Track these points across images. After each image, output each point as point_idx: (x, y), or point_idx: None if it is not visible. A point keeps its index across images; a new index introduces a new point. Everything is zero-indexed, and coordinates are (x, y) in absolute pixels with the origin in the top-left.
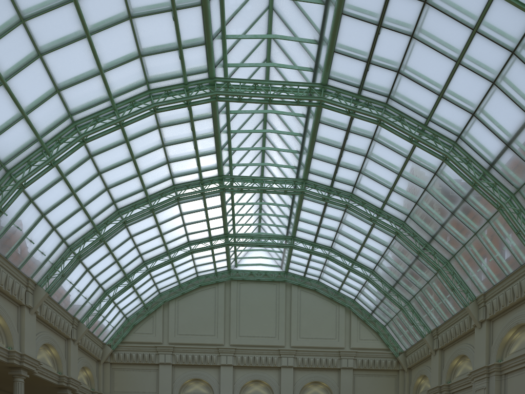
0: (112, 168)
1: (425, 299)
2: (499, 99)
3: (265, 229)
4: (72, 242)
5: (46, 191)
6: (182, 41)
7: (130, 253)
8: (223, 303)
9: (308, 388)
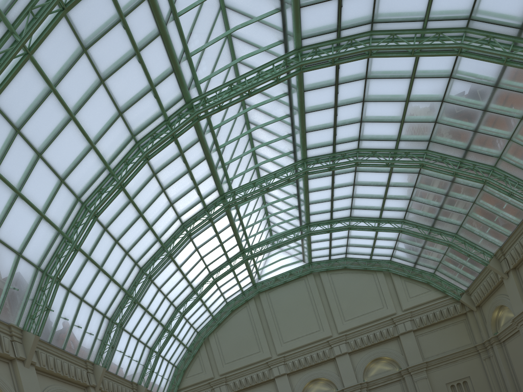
0: (126, 231)
1: (476, 223)
2: None
3: (277, 230)
4: (112, 314)
5: (78, 276)
6: (153, 79)
7: (163, 305)
8: (258, 318)
9: (370, 368)
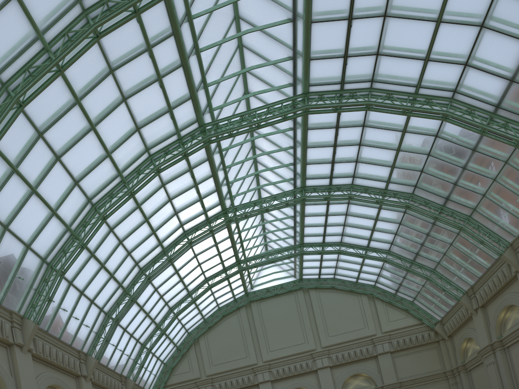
0: (130, 233)
1: (452, 262)
2: (491, 39)
3: (272, 245)
4: (109, 309)
5: (81, 271)
6: (171, 103)
7: (158, 304)
8: (248, 326)
9: (349, 383)
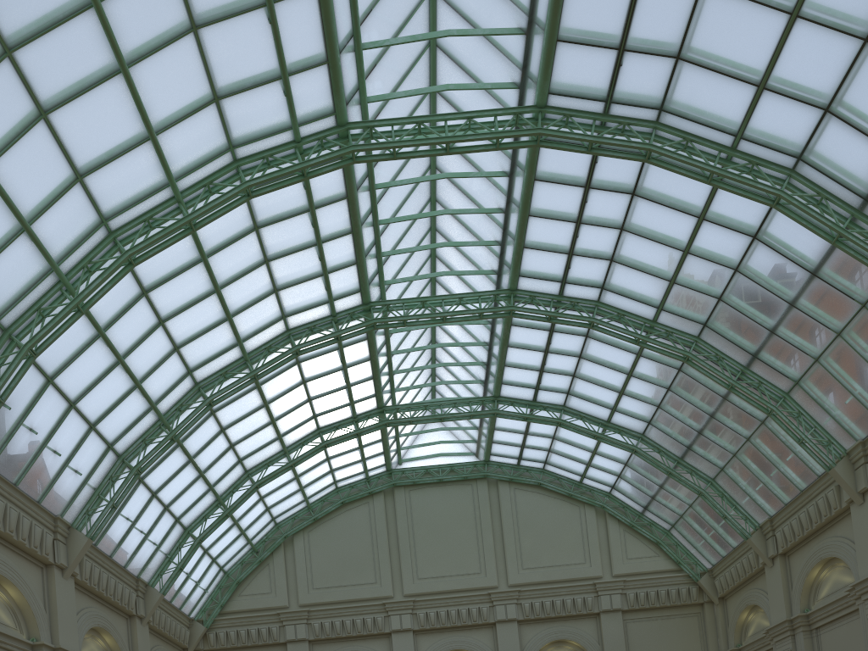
0: (182, 309)
1: (744, 471)
2: None
3: (445, 393)
4: (125, 449)
5: (75, 361)
6: (287, 61)
7: (224, 459)
8: (384, 528)
9: None
